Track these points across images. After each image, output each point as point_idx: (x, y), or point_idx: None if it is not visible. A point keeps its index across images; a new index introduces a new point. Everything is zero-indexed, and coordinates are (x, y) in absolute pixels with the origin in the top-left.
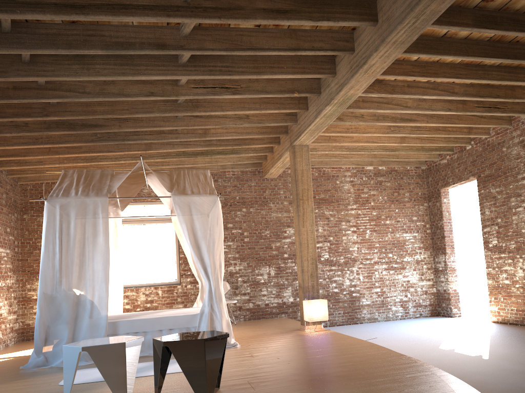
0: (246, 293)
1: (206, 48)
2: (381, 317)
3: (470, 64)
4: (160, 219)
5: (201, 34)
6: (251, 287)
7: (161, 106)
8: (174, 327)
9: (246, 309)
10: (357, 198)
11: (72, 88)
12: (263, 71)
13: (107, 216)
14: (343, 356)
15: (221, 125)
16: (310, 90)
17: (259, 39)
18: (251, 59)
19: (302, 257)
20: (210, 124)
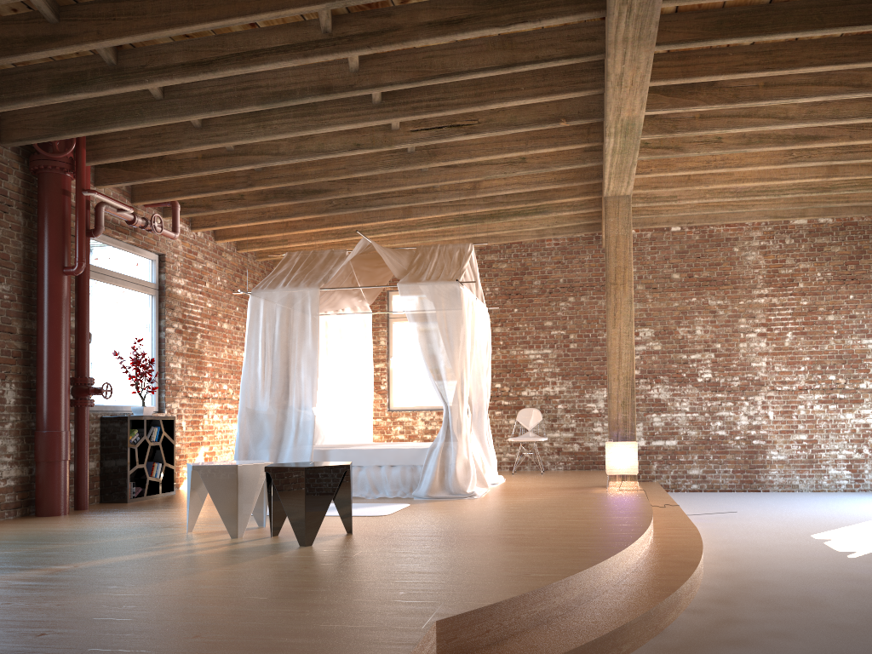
0: (569, 428)
1: (383, 83)
2: (806, 484)
3: (869, 33)
4: None
5: (376, 64)
6: (577, 419)
7: (387, 159)
8: (396, 464)
9: (569, 452)
10: (772, 277)
11: (264, 150)
12: (489, 99)
13: (318, 312)
14: (567, 521)
15: (483, 176)
16: (586, 114)
17: (455, 58)
18: (473, 82)
19: (609, 374)
20: (468, 175)
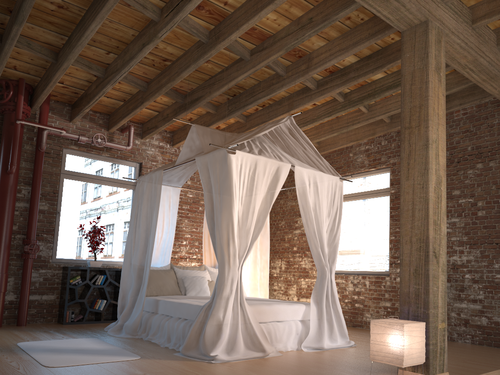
0: (476, 300)
1: None
2: None
3: None
4: (374, 192)
5: None
6: (485, 291)
7: (195, 55)
8: (187, 318)
9: (476, 326)
10: None
11: (113, 70)
12: None
13: (160, 189)
14: None
15: (282, 49)
16: None
17: None
18: None
19: (401, 236)
20: (273, 52)
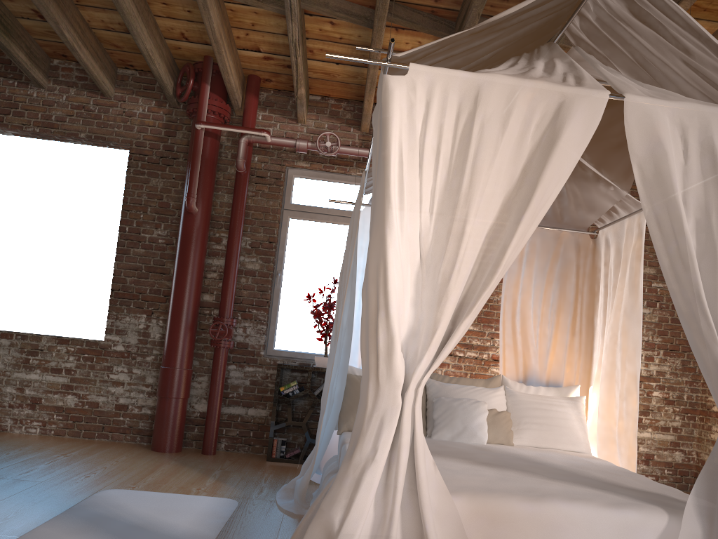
0: None
1: None
2: None
3: None
4: None
5: None
6: None
7: None
8: None
9: None
10: None
11: None
12: None
13: (358, 211)
14: None
15: None
16: None
17: None
18: None
19: None
20: None
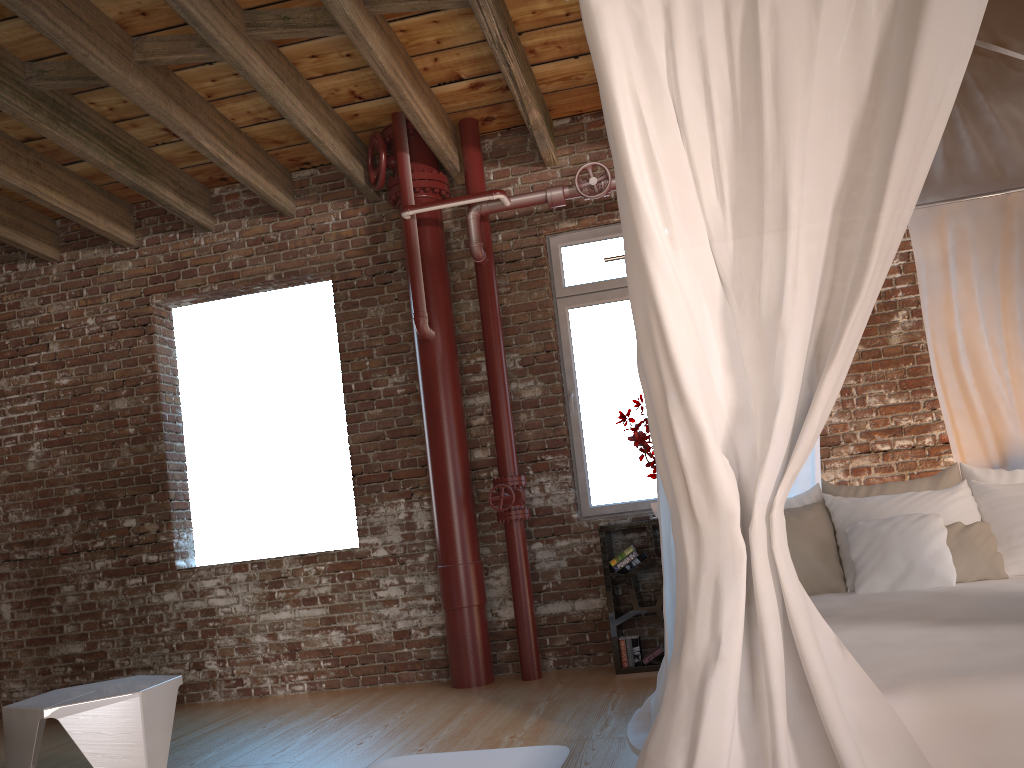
0: None
1: None
2: None
3: None
4: None
5: None
6: None
7: None
8: None
9: None
10: None
11: None
12: None
13: None
14: None
15: None
16: None
17: None
18: None
19: None
20: None
